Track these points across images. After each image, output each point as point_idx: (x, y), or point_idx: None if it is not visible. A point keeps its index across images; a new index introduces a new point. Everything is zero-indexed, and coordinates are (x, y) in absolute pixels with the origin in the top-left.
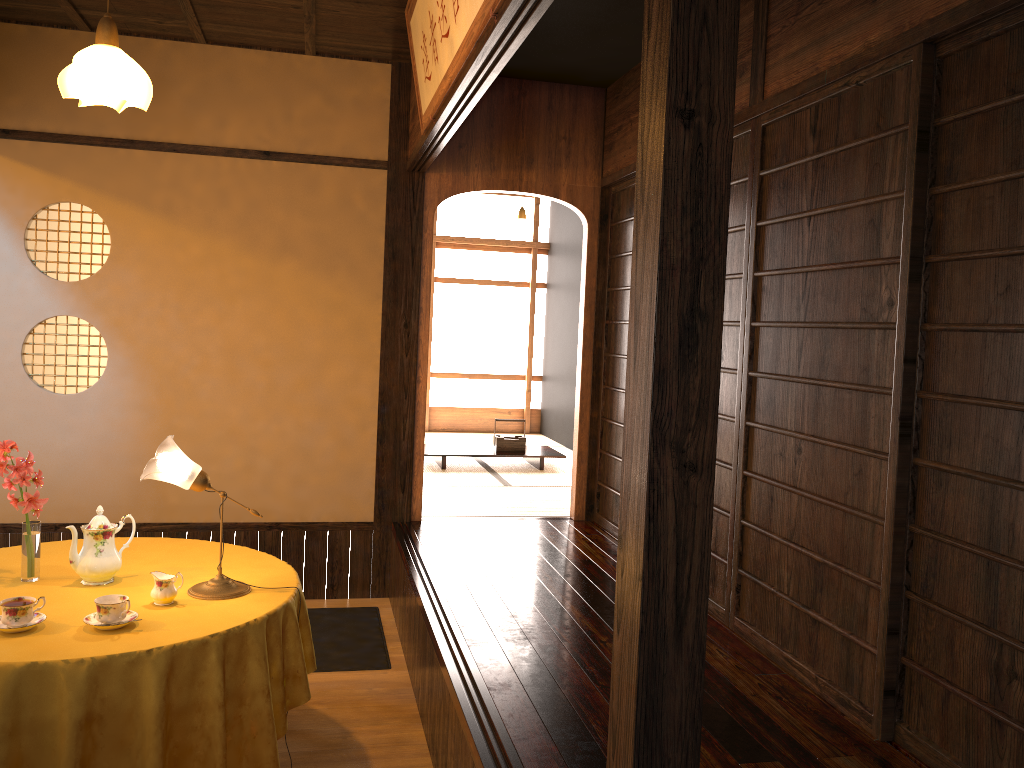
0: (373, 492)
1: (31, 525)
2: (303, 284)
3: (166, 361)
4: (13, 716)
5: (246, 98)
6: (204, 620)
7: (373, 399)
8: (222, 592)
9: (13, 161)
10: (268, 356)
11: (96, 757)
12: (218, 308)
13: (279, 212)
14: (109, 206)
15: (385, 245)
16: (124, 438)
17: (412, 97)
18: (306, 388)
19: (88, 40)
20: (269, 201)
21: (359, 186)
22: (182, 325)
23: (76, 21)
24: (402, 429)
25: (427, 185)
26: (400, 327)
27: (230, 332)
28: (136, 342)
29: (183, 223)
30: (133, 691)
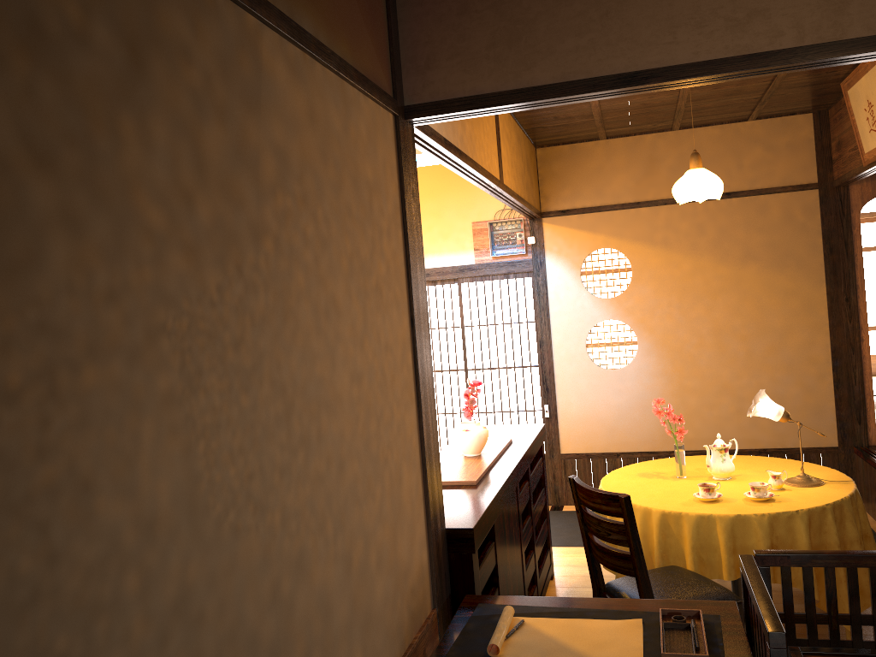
0: (835, 425)
1: (680, 445)
2: (763, 280)
3: (675, 342)
4: (732, 542)
5: (709, 159)
6: (812, 497)
7: (826, 356)
8: (808, 483)
9: (569, 228)
10: (744, 332)
11: (776, 569)
12: (705, 303)
13: (740, 232)
14: (628, 247)
15: (823, 243)
16: (653, 395)
17: (834, 134)
18: (774, 352)
19: (604, 145)
20: (732, 226)
21: (797, 204)
22: (682, 318)
23: (600, 136)
24: (853, 377)
25: (851, 194)
26: (842, 301)
27: (715, 319)
28: (654, 332)
29: (676, 250)
30: (791, 533)
